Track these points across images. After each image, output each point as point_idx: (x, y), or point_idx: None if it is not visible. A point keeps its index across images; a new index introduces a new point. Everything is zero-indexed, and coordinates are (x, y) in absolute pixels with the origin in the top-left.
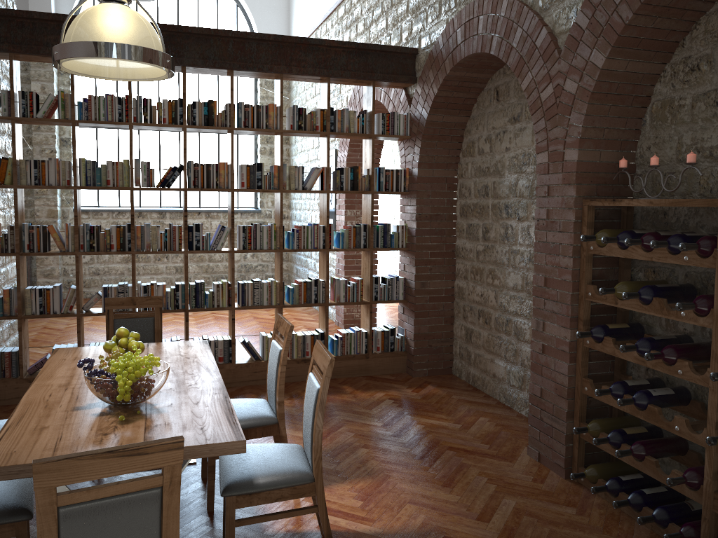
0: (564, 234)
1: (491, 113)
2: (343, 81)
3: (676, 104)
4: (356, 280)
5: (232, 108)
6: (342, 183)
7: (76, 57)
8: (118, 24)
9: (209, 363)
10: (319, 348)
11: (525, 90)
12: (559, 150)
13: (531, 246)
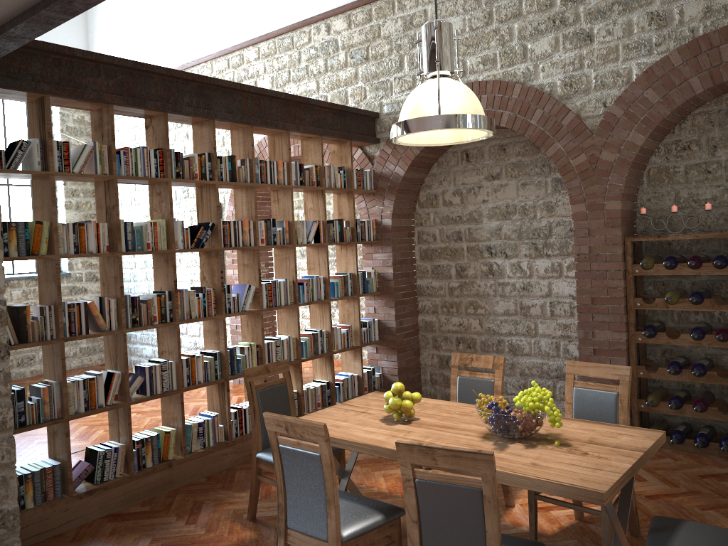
0: (611, 263)
1: (460, 172)
2: (324, 139)
3: (671, 171)
4: (347, 326)
5: (253, 163)
6: (333, 235)
7: (466, 127)
8: (477, 99)
9: (451, 403)
10: (585, 365)
11: (551, 157)
12: (597, 202)
13: (524, 278)
